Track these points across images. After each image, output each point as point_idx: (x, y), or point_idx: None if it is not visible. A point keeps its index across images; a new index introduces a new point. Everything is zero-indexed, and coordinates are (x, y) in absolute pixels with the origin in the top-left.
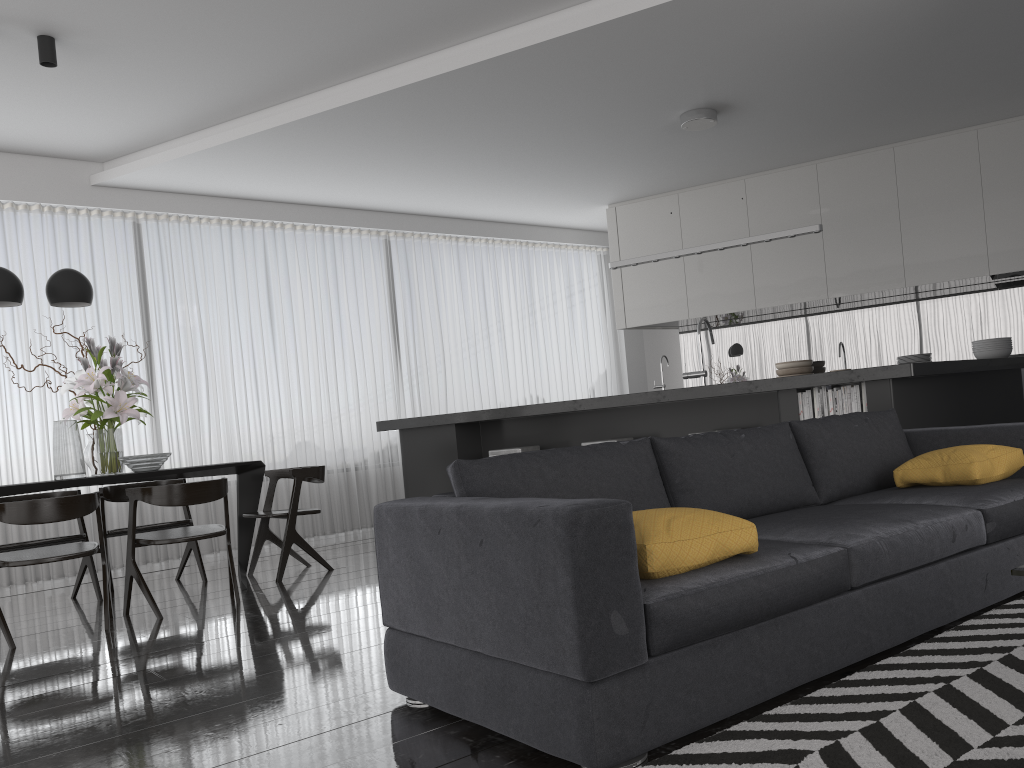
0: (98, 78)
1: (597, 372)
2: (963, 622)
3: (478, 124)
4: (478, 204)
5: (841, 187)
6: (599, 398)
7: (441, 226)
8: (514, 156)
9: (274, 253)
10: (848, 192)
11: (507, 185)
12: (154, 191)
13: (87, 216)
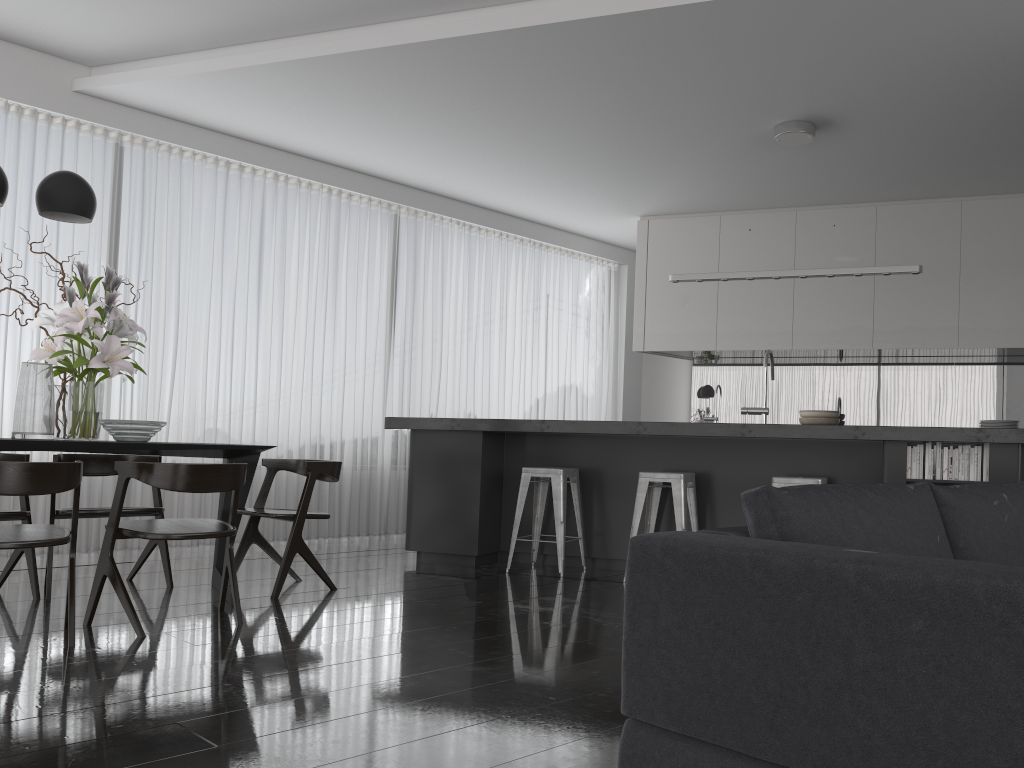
0: None
1: (594, 395)
2: None
3: (559, 95)
4: (505, 192)
5: (901, 234)
6: (670, 423)
7: (456, 210)
8: (575, 142)
9: (273, 208)
10: (907, 240)
11: (549, 175)
12: (147, 112)
13: (62, 126)
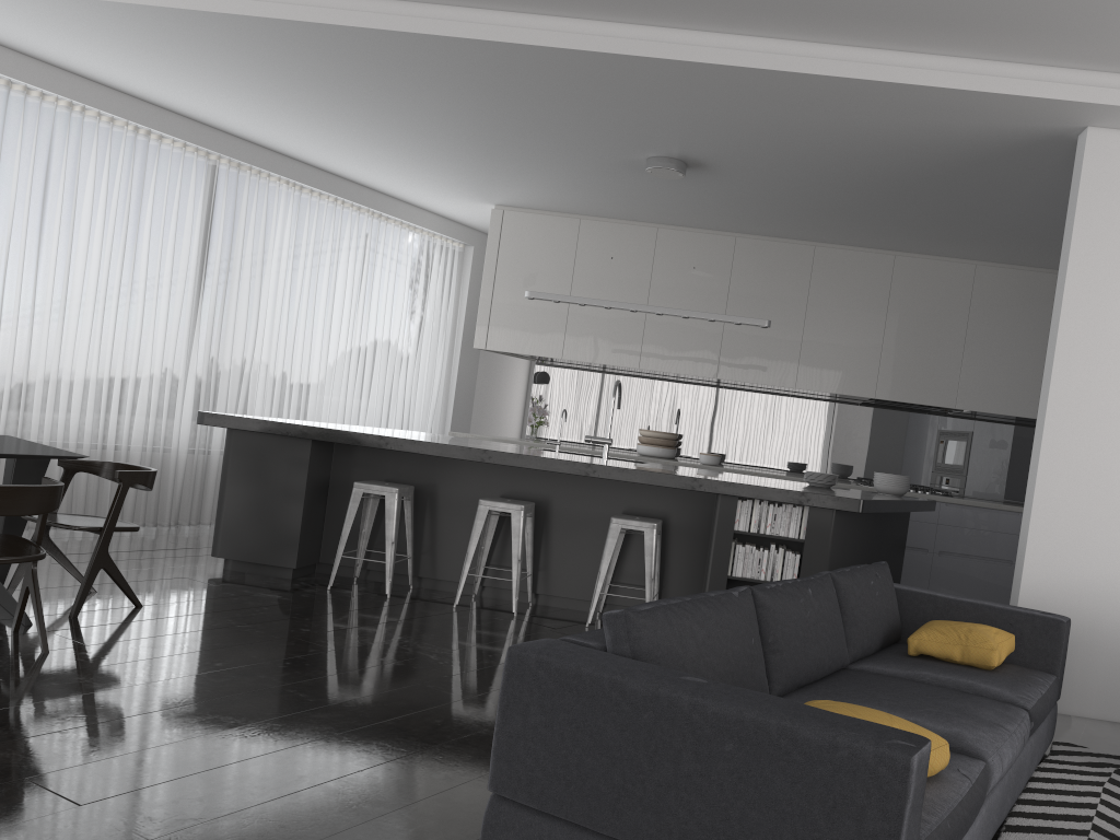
0: None
1: (425, 384)
2: (1006, 820)
3: (428, 92)
4: (348, 160)
5: (755, 269)
6: (516, 454)
7: (287, 168)
8: (438, 132)
9: (65, 144)
10: (761, 276)
11: (401, 154)
12: None
13: None
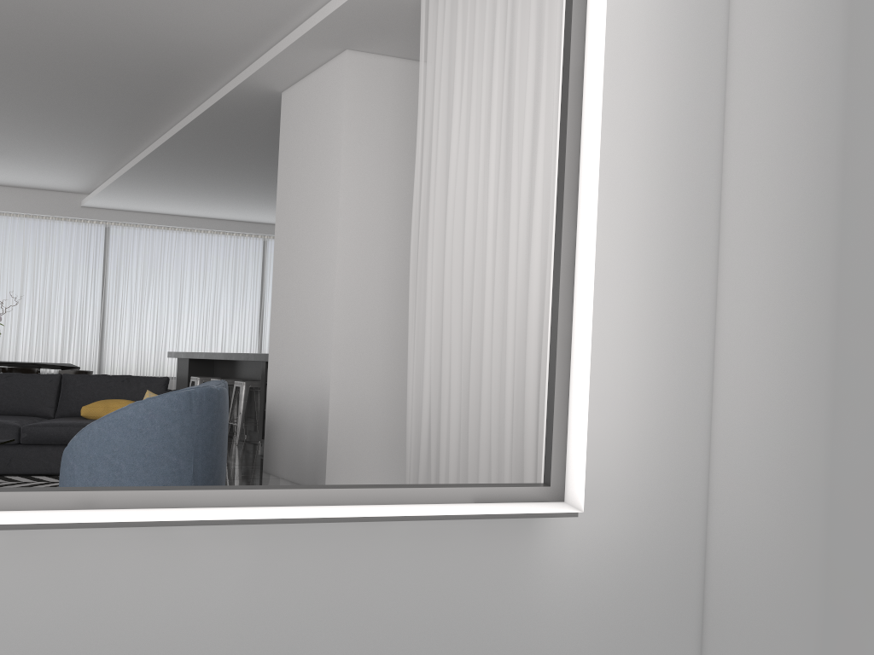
0: (20, 161)
1: None
2: None
3: (210, 183)
4: None
5: None
6: (214, 353)
7: None
8: (269, 198)
9: (183, 246)
10: None
11: None
12: (115, 210)
13: (77, 223)
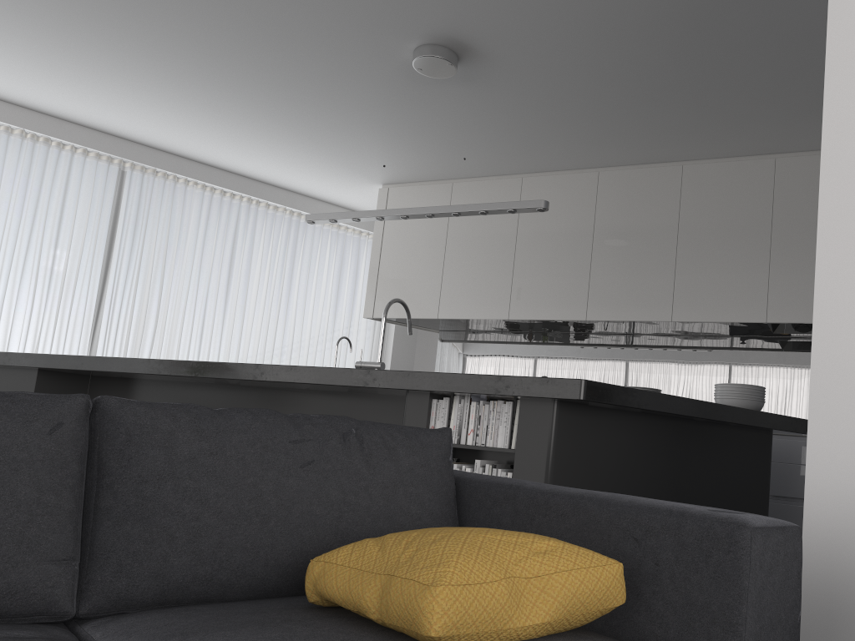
0: None
1: (352, 365)
2: None
3: (154, 6)
4: (230, 151)
5: (620, 200)
6: (189, 362)
7: (194, 171)
8: (233, 79)
9: None
10: (627, 206)
11: (249, 127)
12: None
13: None
